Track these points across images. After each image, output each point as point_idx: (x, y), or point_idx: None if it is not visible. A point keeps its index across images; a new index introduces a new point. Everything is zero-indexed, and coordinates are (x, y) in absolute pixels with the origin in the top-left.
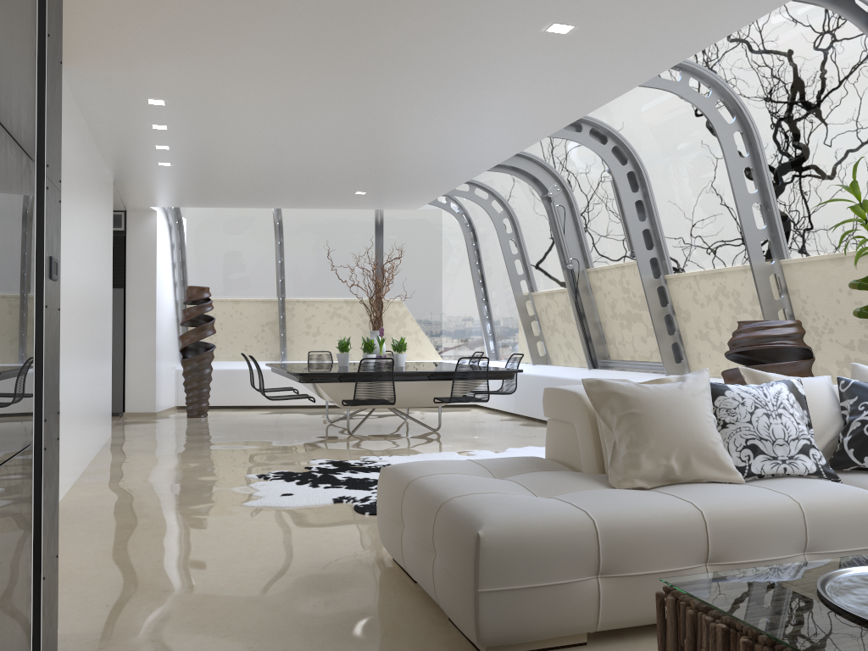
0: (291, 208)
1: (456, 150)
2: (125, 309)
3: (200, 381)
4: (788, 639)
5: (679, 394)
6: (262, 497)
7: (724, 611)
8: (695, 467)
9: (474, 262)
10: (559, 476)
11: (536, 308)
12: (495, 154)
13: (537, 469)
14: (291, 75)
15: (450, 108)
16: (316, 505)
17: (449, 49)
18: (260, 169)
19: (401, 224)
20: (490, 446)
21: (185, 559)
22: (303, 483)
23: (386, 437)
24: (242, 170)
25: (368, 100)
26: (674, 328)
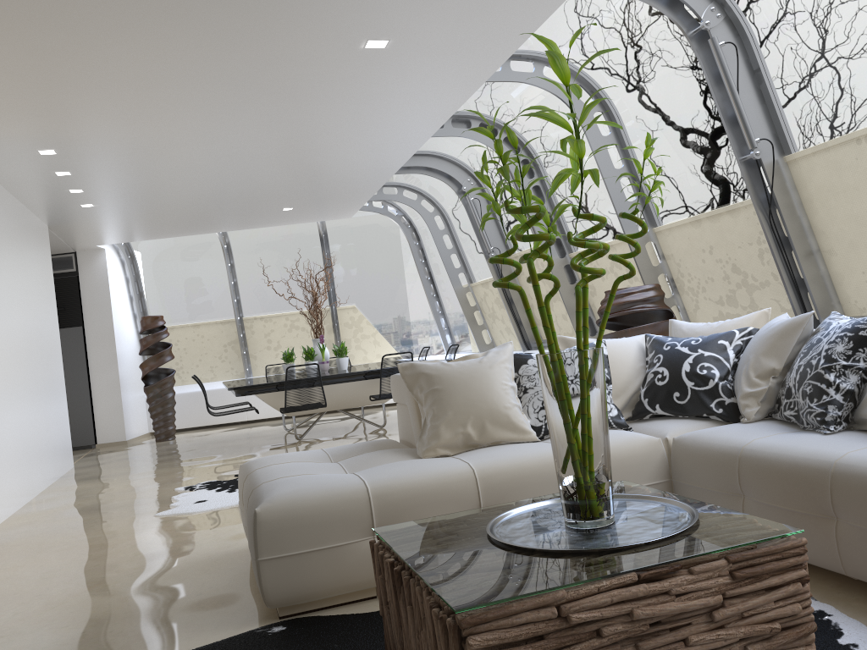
0: (236, 230)
1: (353, 160)
2: (86, 346)
3: (163, 405)
4: (415, 562)
5: (477, 367)
6: (176, 507)
7: (391, 547)
8: (490, 431)
9: (419, 260)
10: (377, 454)
11: (477, 298)
12: (392, 159)
13: (373, 450)
14: (157, 114)
15: (322, 124)
16: (222, 508)
17: (287, 74)
18: (179, 199)
19: (344, 232)
20: None
21: (72, 568)
22: (222, 490)
23: (331, 439)
24: (163, 202)
25: (241, 126)
26: None
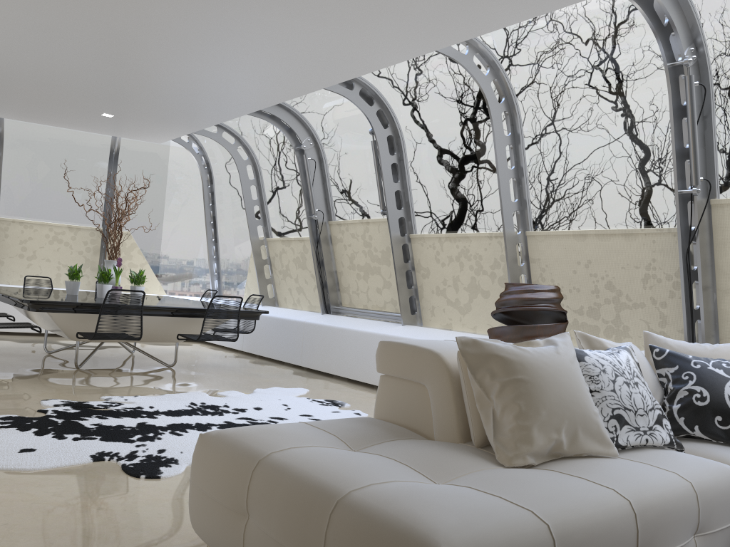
0: (16, 122)
1: (233, 84)
2: None
3: None
4: None
5: (559, 360)
6: None
7: None
8: (581, 441)
9: (208, 203)
10: (437, 451)
11: (270, 252)
12: (269, 96)
13: (392, 436)
14: None
15: (251, 33)
16: (71, 465)
17: None
18: None
19: (138, 156)
20: (235, 386)
21: None
22: (43, 433)
23: (120, 373)
24: None
25: (164, 1)
26: (412, 283)
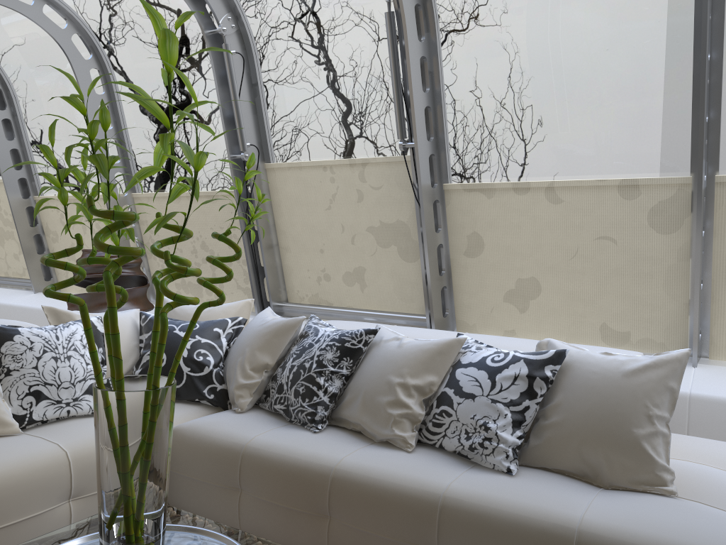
0: None
1: None
2: None
3: None
4: None
5: None
6: None
7: None
8: None
9: None
10: None
11: None
12: None
13: None
14: None
15: None
16: None
17: None
18: None
19: None
20: None
21: None
22: None
23: None
24: None
25: None
26: (44, 247)
